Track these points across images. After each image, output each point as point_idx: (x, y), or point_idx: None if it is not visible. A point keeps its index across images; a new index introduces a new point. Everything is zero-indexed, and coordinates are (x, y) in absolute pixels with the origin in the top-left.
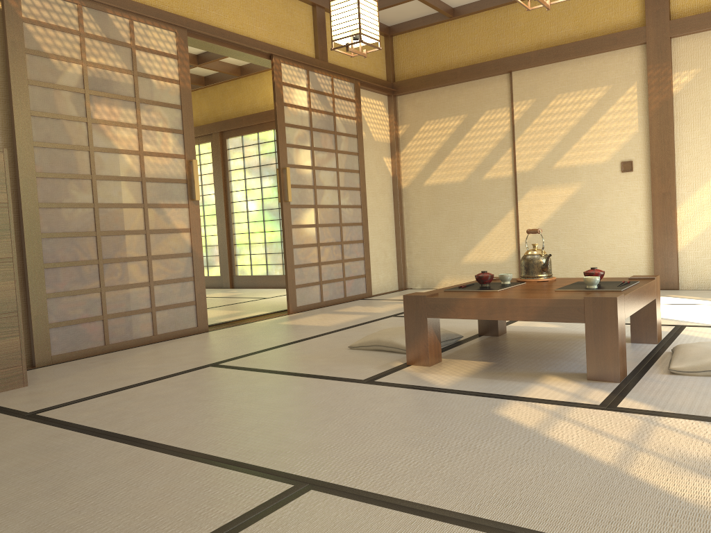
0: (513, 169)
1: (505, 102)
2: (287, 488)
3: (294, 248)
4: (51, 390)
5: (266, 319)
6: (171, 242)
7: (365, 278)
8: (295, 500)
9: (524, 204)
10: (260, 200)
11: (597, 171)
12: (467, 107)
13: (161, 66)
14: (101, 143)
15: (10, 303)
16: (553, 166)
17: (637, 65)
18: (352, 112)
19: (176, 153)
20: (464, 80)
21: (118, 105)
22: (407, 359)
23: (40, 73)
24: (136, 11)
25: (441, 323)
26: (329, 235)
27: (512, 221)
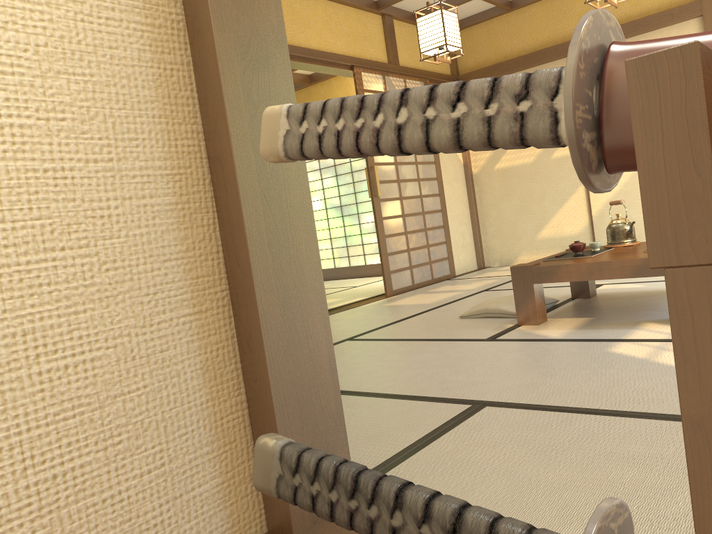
0: None
1: None
2: (467, 407)
3: (386, 237)
4: None
5: (370, 303)
6: None
7: (448, 260)
8: (478, 412)
9: None
10: (338, 198)
11: None
12: None
13: None
14: None
15: None
16: None
17: None
18: None
19: None
20: (526, 67)
21: None
22: (517, 321)
23: None
24: None
25: None
26: (414, 223)
27: (583, 195)
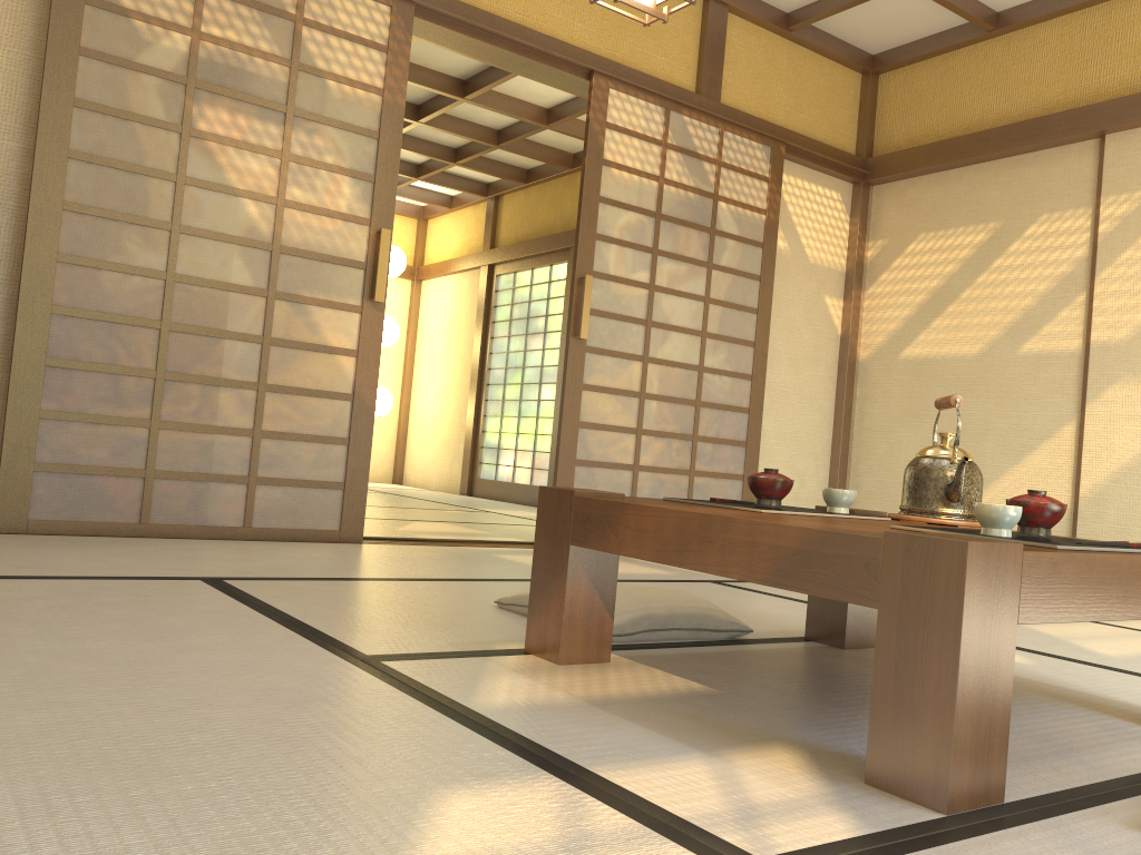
0: (1085, 337)
1: (1085, 197)
2: None
3: (581, 427)
4: None
5: (491, 547)
6: (314, 368)
7: None
8: None
9: (1100, 412)
10: None
11: None
12: (1004, 206)
13: (350, 60)
14: (202, 172)
15: None
16: None
17: None
18: (759, 198)
19: (353, 213)
20: (1002, 151)
21: (249, 114)
22: (526, 639)
23: (107, 40)
24: None
25: (776, 608)
26: (667, 418)
27: (1070, 445)
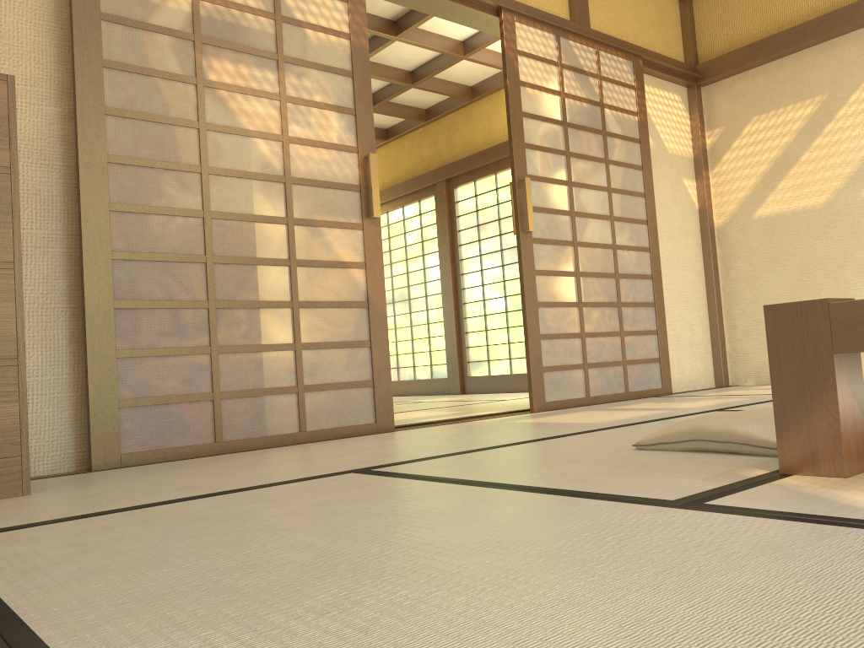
0: None
1: None
2: None
3: (539, 306)
4: (50, 502)
5: (493, 418)
6: (333, 282)
7: (660, 364)
8: None
9: None
10: (500, 268)
11: None
12: (826, 82)
13: (320, 10)
14: (218, 118)
15: (3, 342)
16: None
17: None
18: (631, 103)
19: (342, 143)
20: (820, 38)
21: (249, 63)
22: (780, 461)
23: (122, 5)
24: None
25: None
26: (598, 291)
27: None
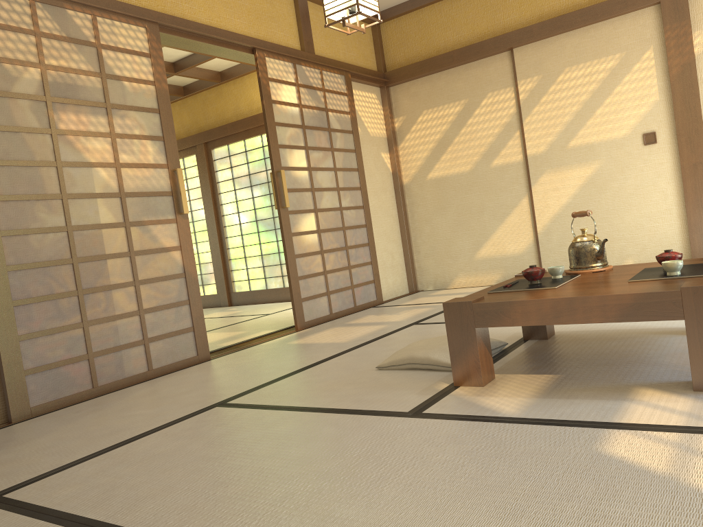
0: (523, 153)
1: (508, 82)
2: None
3: (296, 257)
4: (26, 456)
5: (274, 339)
6: (160, 263)
7: (374, 284)
8: None
9: (539, 189)
10: (253, 211)
11: (617, 146)
12: (467, 91)
13: (132, 66)
14: (69, 156)
15: None
16: (567, 146)
17: (652, 28)
18: (345, 106)
19: (157, 162)
20: (462, 62)
21: (86, 113)
22: (454, 380)
23: None
24: (99, 6)
25: None
26: (332, 241)
27: (527, 208)
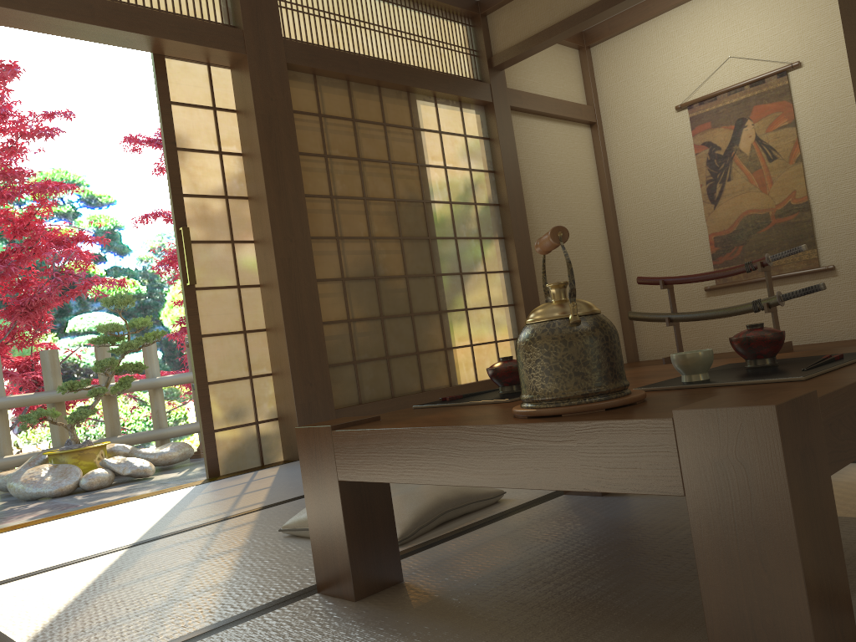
0: None
1: None
2: None
3: None
4: None
5: None
6: None
7: None
8: None
9: None
10: None
11: None
12: None
13: None
14: None
15: None
16: None
17: None
18: None
19: None
20: None
21: None
22: None
23: None
24: None
25: None
26: None
27: None
